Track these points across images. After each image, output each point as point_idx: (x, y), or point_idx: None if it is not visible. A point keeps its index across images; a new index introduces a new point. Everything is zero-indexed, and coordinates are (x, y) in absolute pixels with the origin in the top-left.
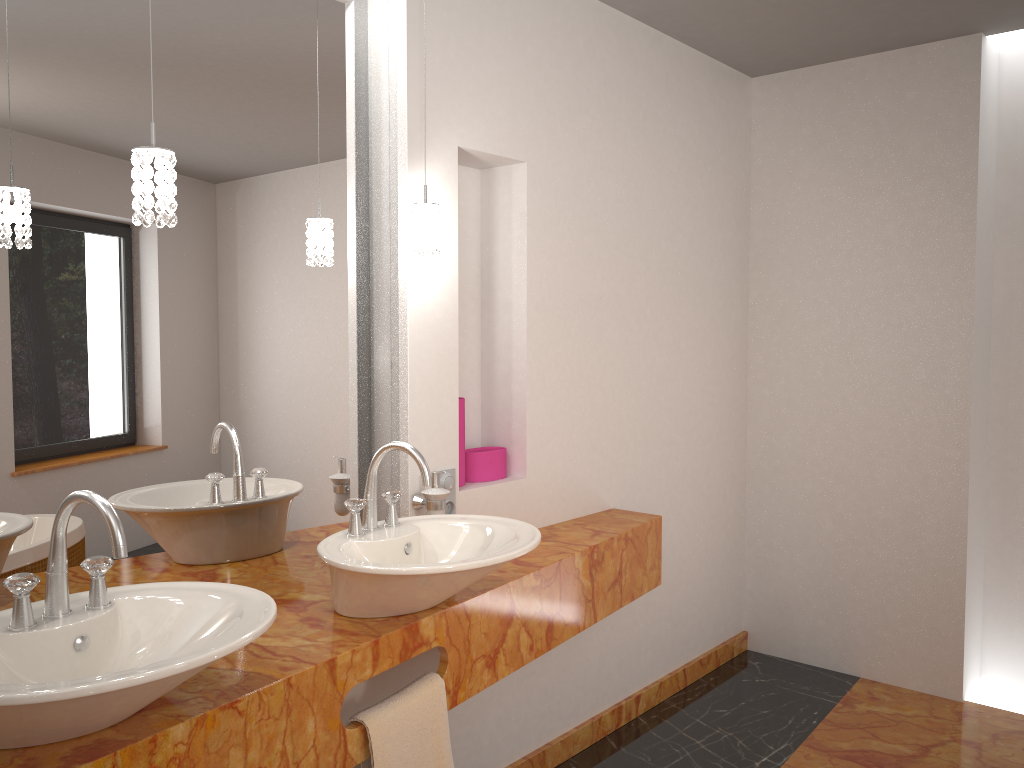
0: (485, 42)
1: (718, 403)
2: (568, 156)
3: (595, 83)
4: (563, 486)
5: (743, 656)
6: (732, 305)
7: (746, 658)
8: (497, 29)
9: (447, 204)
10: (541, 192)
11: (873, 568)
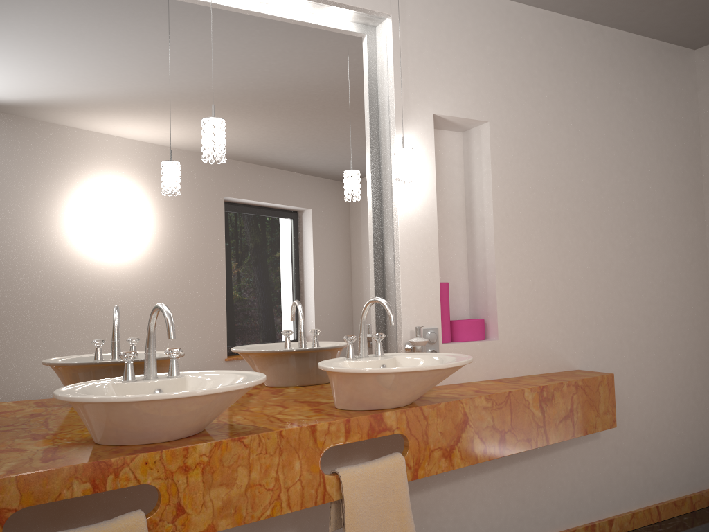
0: (452, 46)
1: (679, 296)
2: (524, 116)
3: (545, 65)
4: (531, 349)
5: None
6: (688, 221)
7: None
8: (461, 37)
9: (426, 151)
10: (502, 141)
11: None
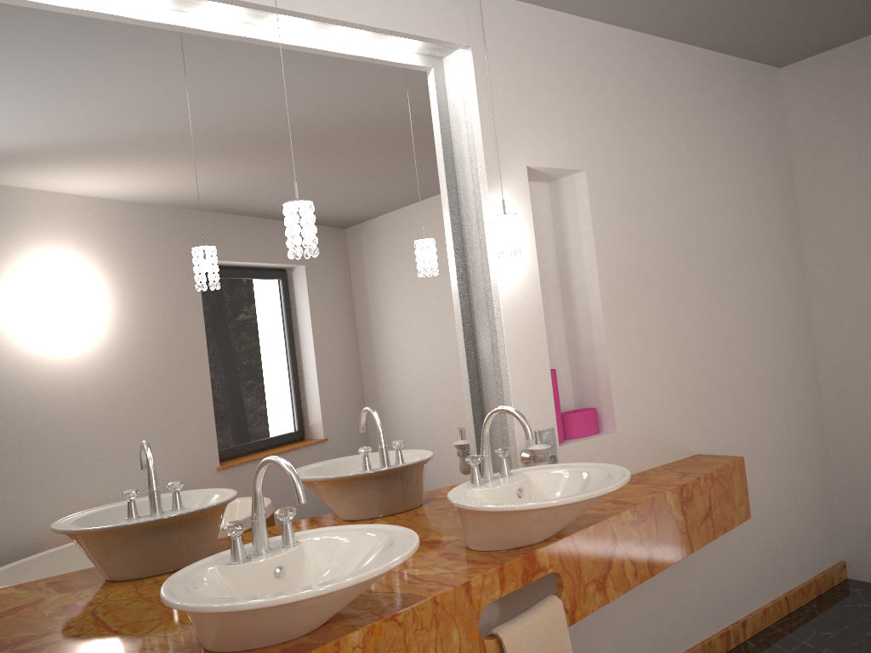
0: (539, 80)
1: (787, 354)
2: (620, 160)
3: (636, 97)
4: (650, 437)
5: (844, 584)
6: (788, 266)
7: (847, 586)
8: (548, 68)
9: (523, 213)
10: (600, 192)
11: None
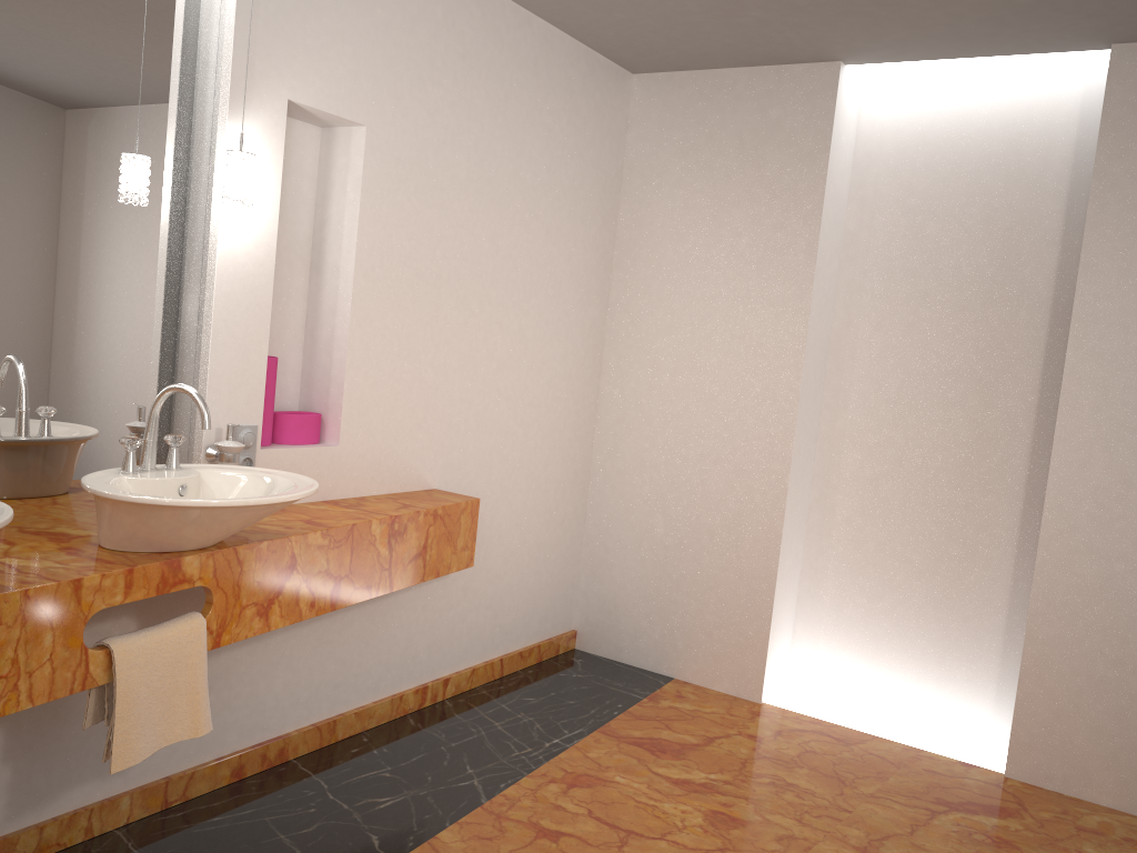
0: None
1: (565, 398)
2: (415, 126)
3: (452, 56)
4: (380, 459)
5: (569, 654)
6: (590, 302)
7: (571, 656)
8: None
9: (271, 157)
10: (380, 159)
11: (696, 573)
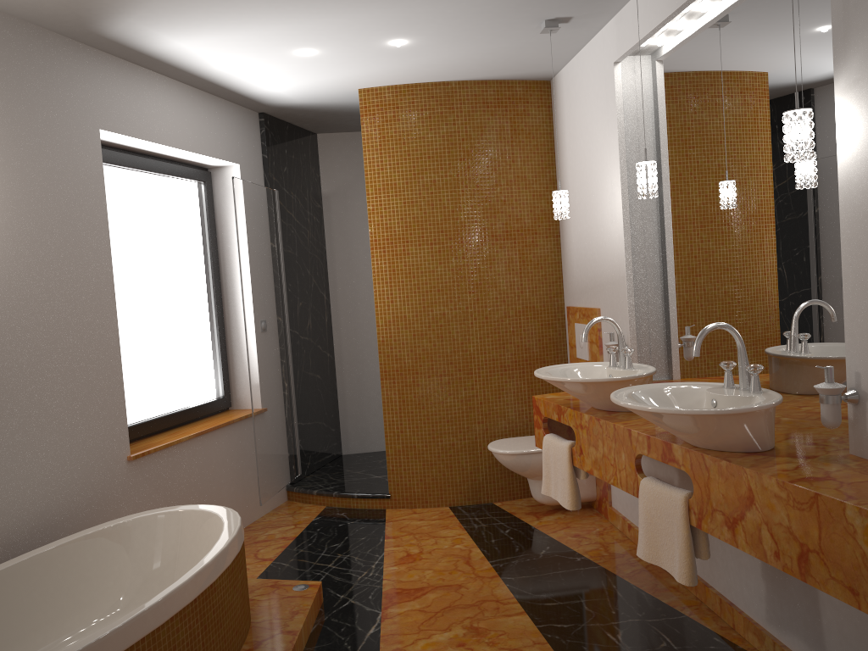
0: None
1: None
2: None
3: None
4: None
5: None
6: None
7: None
8: None
9: None
10: None
11: None
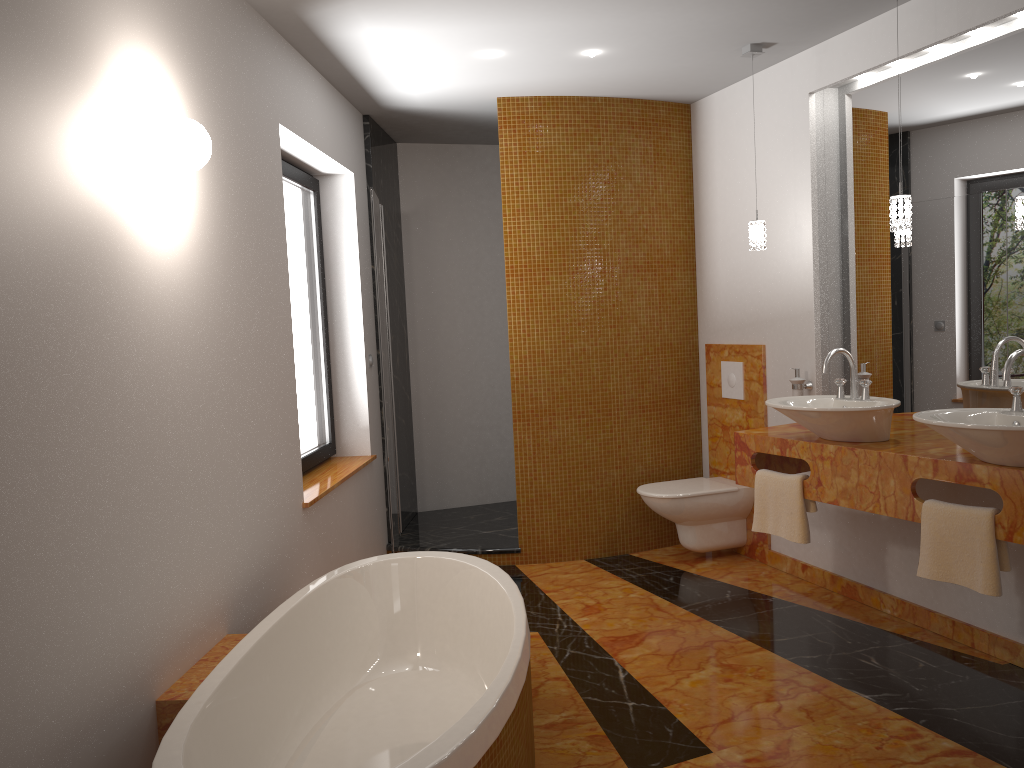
0: None
1: None
2: None
3: None
4: None
5: None
6: None
7: None
8: None
9: None
10: None
11: None
